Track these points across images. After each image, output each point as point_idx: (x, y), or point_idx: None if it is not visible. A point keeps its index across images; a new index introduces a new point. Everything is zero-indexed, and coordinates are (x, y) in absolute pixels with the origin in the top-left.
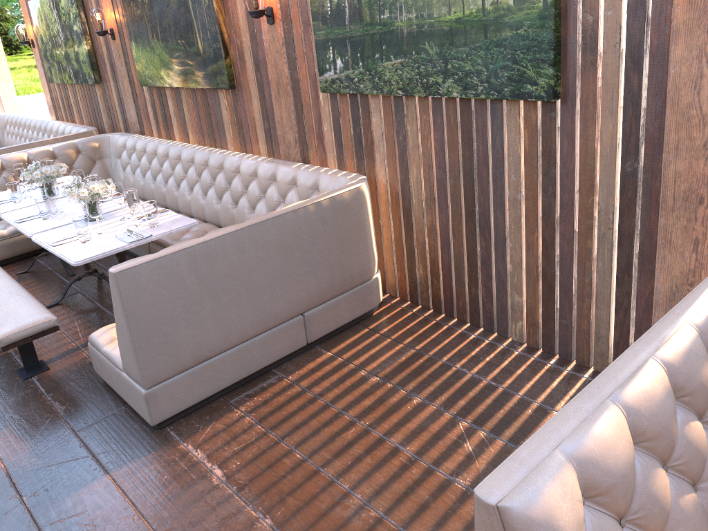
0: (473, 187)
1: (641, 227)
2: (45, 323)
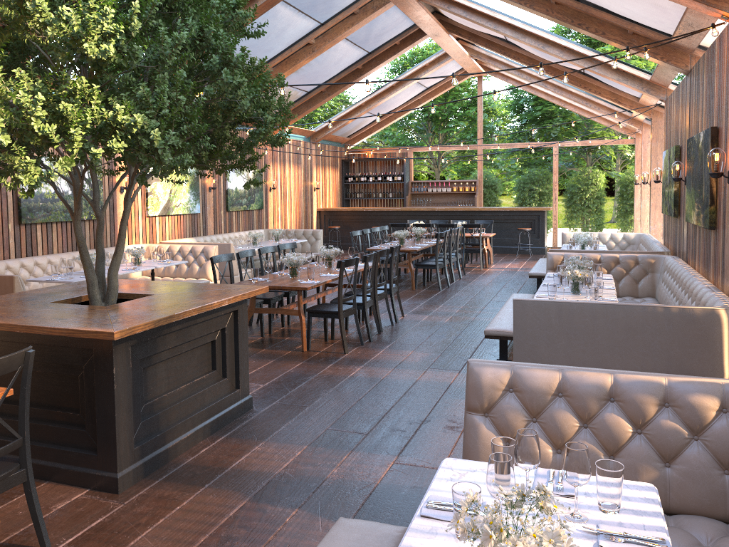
0: None
1: None
2: (508, 333)
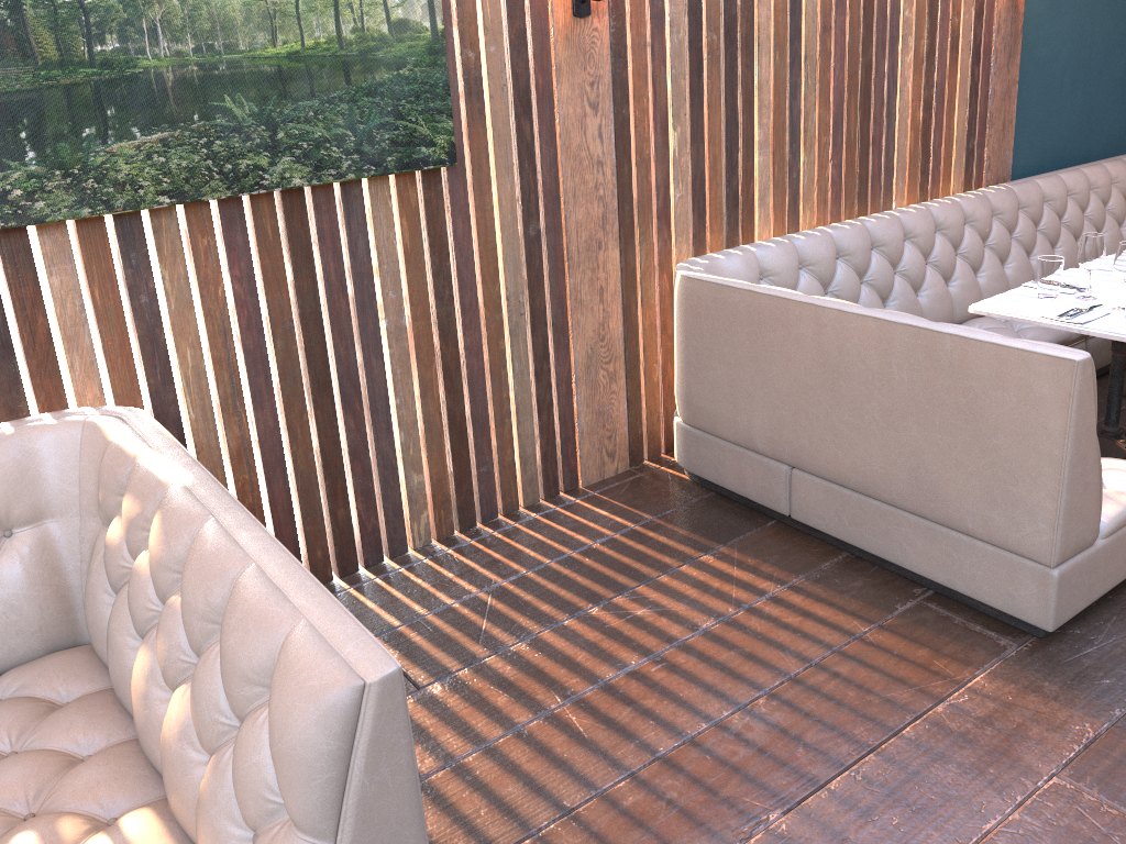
0: (324, 336)
1: (552, 297)
2: None
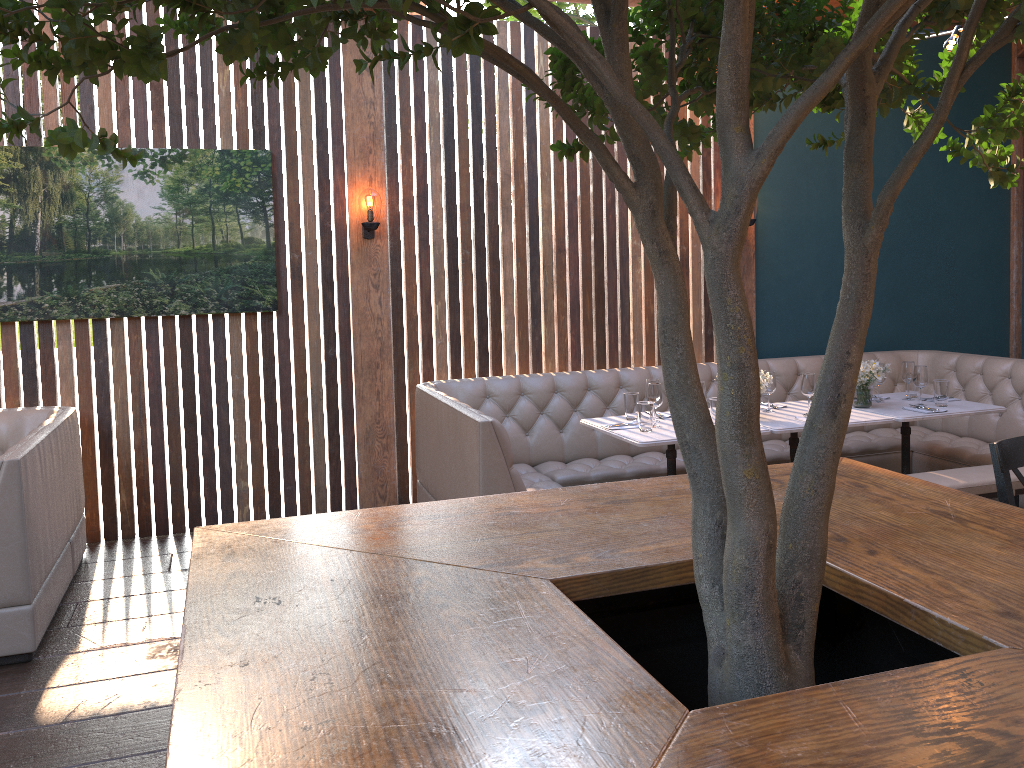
0: (194, 393)
1: (343, 392)
2: None
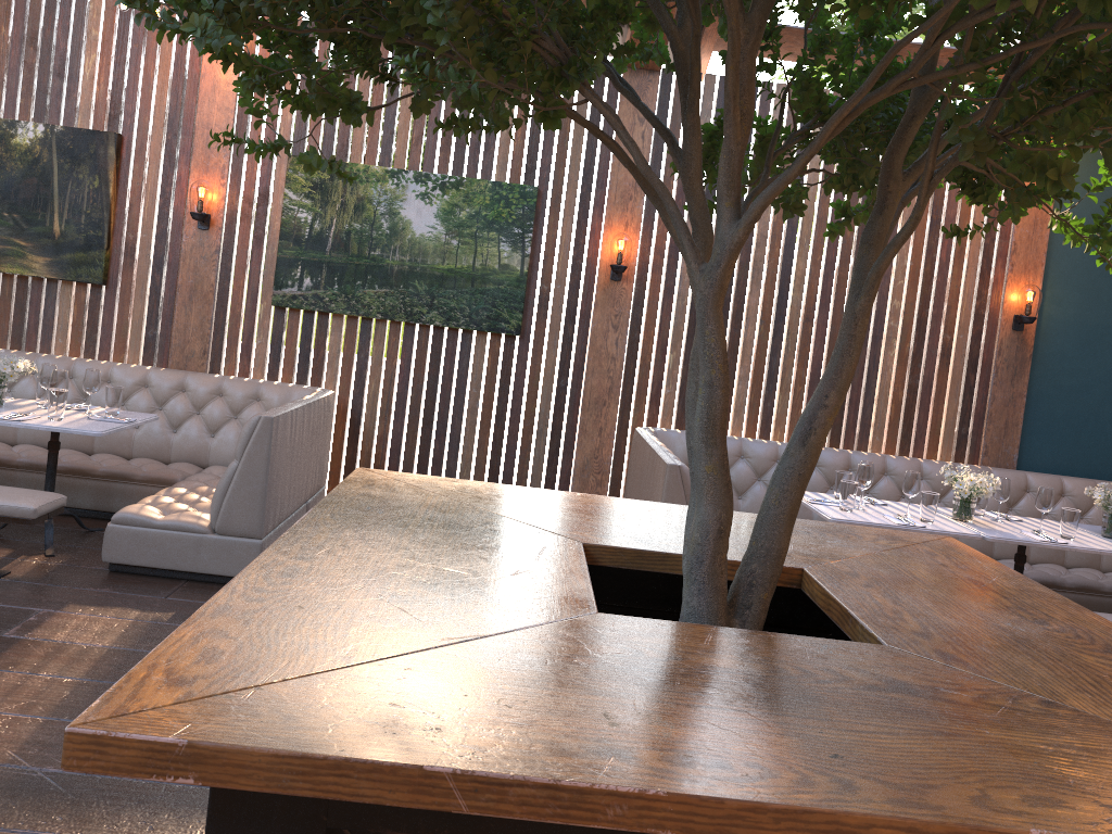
0: (435, 398)
1: (568, 422)
2: (60, 500)
